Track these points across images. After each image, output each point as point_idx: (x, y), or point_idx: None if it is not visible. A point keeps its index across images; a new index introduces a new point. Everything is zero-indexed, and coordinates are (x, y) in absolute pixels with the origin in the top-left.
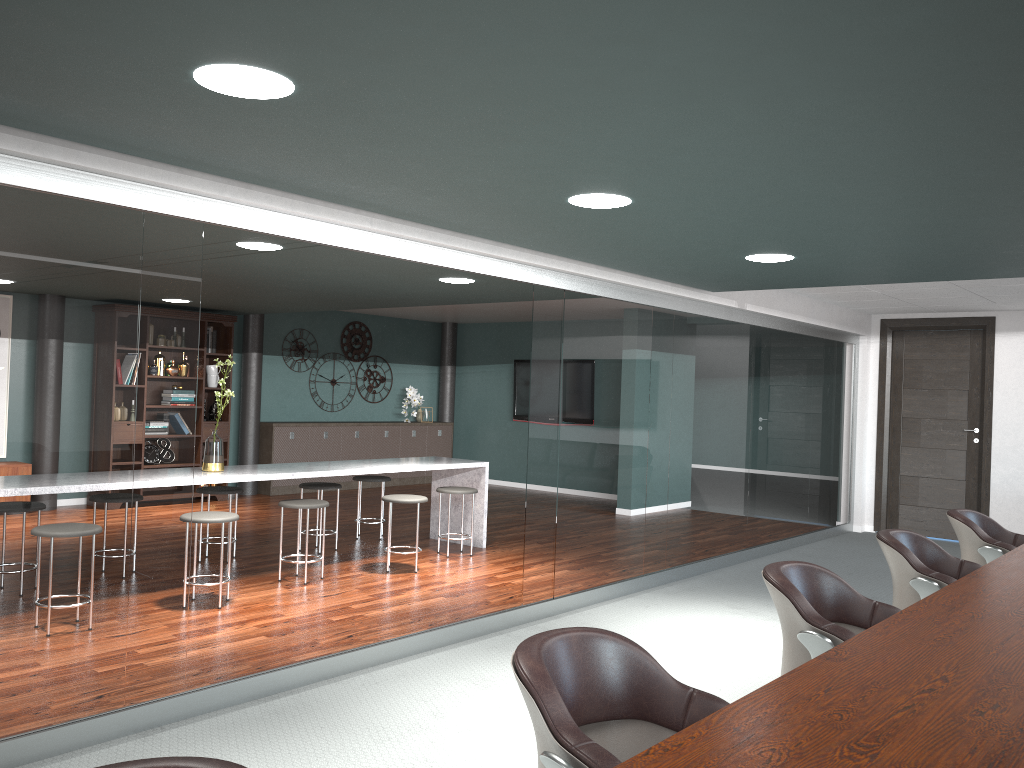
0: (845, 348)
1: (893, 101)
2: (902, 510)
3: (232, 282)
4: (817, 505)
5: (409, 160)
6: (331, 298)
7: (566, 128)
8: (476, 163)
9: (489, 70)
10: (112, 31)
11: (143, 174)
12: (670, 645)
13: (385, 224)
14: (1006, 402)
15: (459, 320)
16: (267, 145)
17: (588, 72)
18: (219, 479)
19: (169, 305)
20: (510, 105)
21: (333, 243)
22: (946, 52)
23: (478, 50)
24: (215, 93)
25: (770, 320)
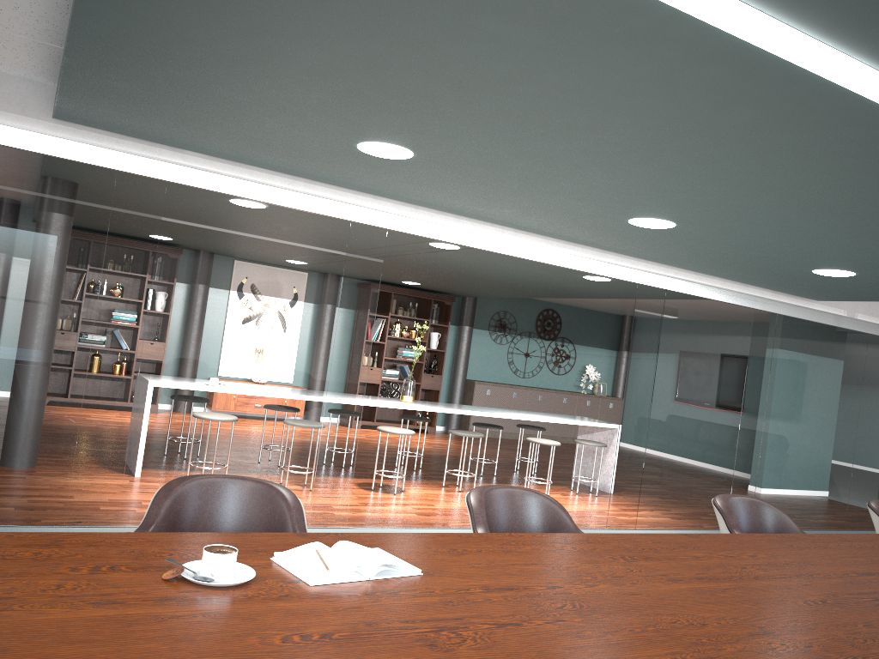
0: None
1: (794, 162)
2: None
3: (441, 271)
4: None
5: (503, 193)
6: (515, 287)
7: (587, 176)
8: (547, 196)
9: (514, 144)
10: (310, 127)
11: (350, 199)
12: None
13: (513, 234)
14: None
15: None
16: (415, 183)
17: (573, 145)
18: (407, 406)
19: (360, 280)
20: (541, 163)
21: (474, 246)
22: (795, 134)
23: (500, 135)
24: (373, 156)
25: None
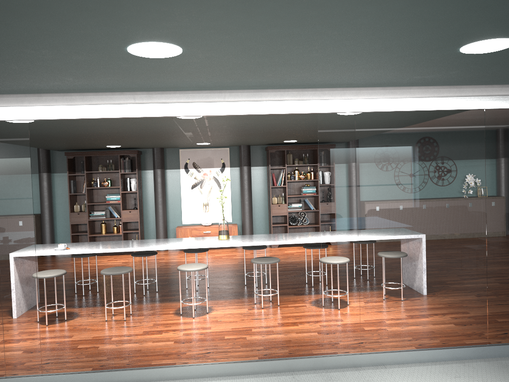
0: None
1: None
2: None
3: (267, 131)
4: None
5: None
6: None
7: None
8: (4, 54)
9: None
10: None
11: None
12: None
13: (146, 97)
14: None
15: None
16: None
17: None
18: (209, 245)
19: (12, 168)
20: None
21: (115, 116)
22: None
23: None
24: None
25: None
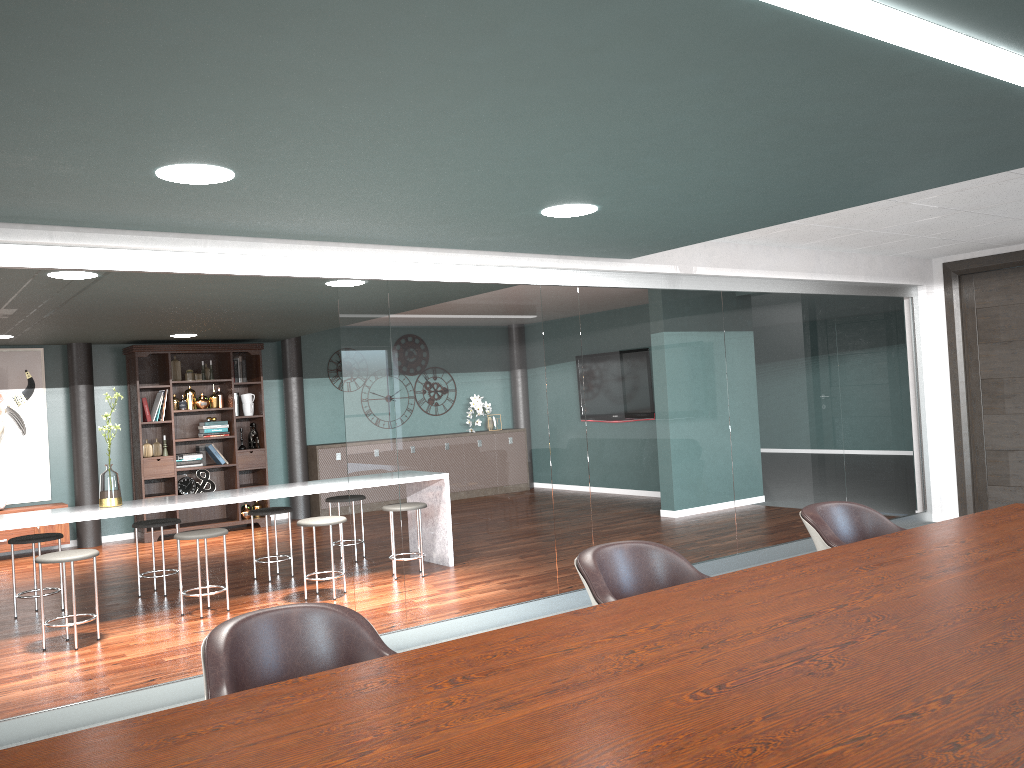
0: (894, 303)
1: None
2: (992, 492)
3: (169, 312)
4: (863, 494)
5: None
6: (298, 316)
7: None
8: None
9: None
10: None
11: None
12: None
13: (73, 236)
14: None
15: None
16: None
17: None
18: (93, 515)
19: None
20: None
21: (9, 264)
22: None
23: None
24: None
25: (749, 282)
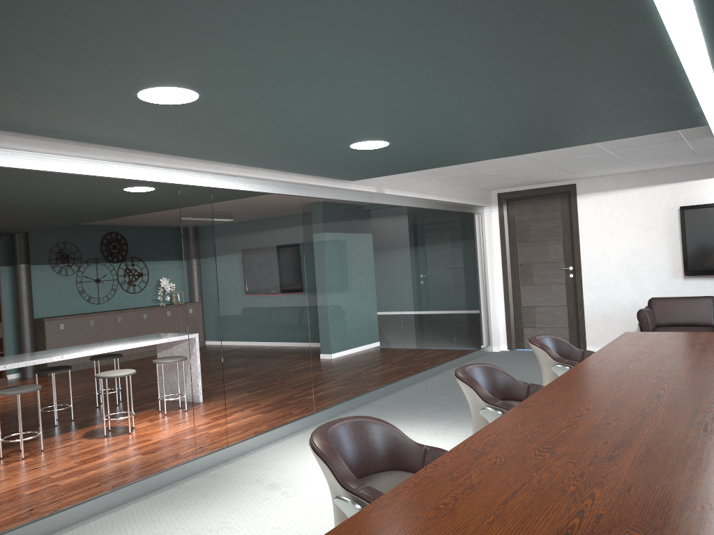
0: (473, 217)
1: None
2: (526, 332)
3: None
4: (462, 336)
5: None
6: (59, 214)
7: None
8: None
9: None
10: None
11: None
12: (317, 477)
13: None
14: (589, 245)
15: None
16: None
17: None
18: None
19: None
20: None
21: None
22: None
23: None
24: None
25: (408, 200)
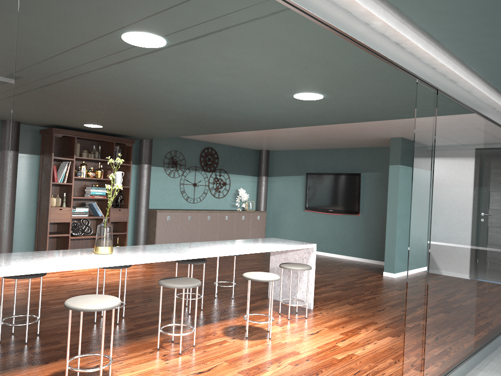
0: None
1: None
2: None
3: (127, 103)
4: None
5: None
6: (199, 122)
7: None
8: None
9: None
10: None
11: None
12: None
13: None
14: None
15: (271, 148)
16: None
17: None
18: (105, 263)
19: None
20: None
21: None
22: None
23: None
24: None
25: None
